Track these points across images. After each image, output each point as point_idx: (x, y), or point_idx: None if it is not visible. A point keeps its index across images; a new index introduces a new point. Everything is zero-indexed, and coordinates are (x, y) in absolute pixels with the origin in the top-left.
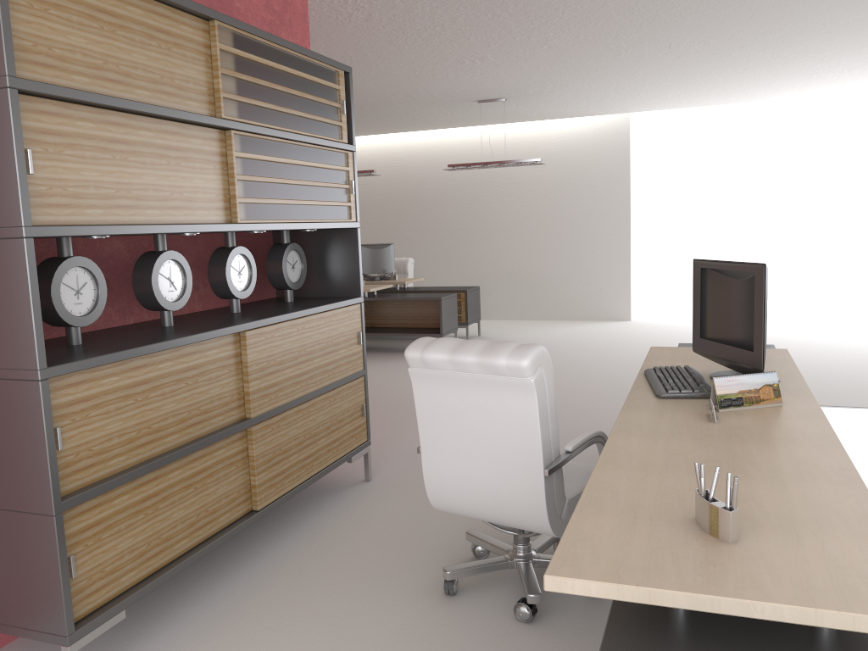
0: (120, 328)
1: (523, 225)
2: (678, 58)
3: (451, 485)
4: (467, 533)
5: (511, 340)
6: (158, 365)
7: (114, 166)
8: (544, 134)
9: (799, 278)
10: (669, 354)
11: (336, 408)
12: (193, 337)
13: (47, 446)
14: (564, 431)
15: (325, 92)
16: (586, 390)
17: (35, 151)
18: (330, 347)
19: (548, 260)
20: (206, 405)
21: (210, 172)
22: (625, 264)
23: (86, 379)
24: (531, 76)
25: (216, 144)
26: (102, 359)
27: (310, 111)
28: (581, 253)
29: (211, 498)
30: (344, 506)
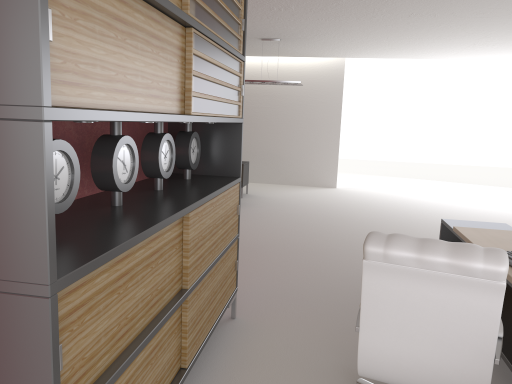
0: (72, 206)
1: (272, 123)
2: (408, 24)
3: (387, 361)
4: (358, 383)
5: (269, 198)
6: (135, 254)
7: (116, 46)
8: (290, 66)
9: (413, 165)
10: (479, 235)
11: (225, 267)
12: (162, 224)
13: (52, 374)
14: (350, 274)
15: (235, 10)
16: (342, 239)
17: (52, 13)
18: (225, 219)
19: (287, 147)
20: (161, 284)
21: (175, 65)
22: (335, 152)
23: (84, 281)
24: (308, 25)
25: (180, 39)
26: (102, 259)
27: (228, 23)
28: (308, 144)
29: (159, 369)
30: (227, 345)
